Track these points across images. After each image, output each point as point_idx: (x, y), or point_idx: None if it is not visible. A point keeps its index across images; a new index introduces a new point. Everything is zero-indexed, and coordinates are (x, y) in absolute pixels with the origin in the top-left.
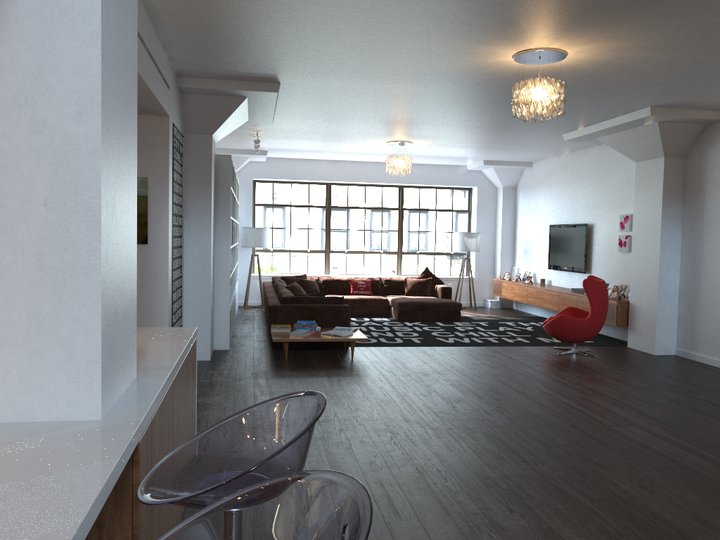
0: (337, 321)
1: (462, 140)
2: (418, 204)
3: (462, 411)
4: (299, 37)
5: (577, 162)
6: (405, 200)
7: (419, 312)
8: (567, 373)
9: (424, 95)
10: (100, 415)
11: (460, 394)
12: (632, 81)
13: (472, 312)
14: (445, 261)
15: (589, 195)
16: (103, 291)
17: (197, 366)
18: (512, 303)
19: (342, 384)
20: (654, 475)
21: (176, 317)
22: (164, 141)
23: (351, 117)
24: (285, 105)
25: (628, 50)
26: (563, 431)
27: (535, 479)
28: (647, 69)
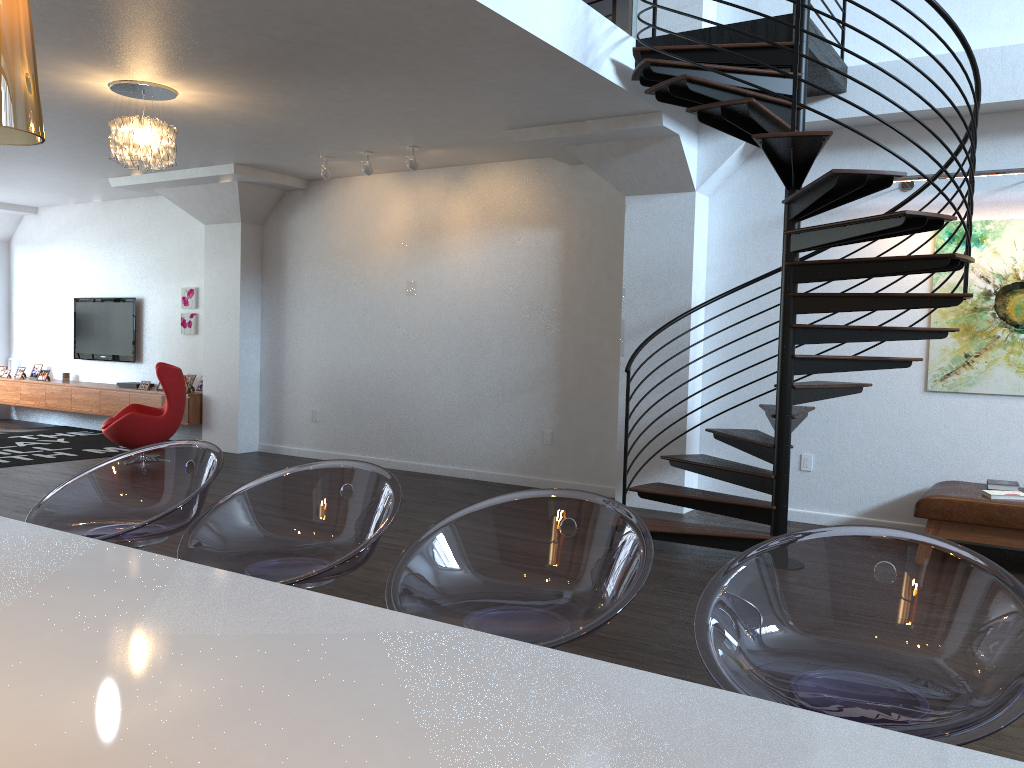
0: None
1: None
2: None
3: None
4: None
5: (115, 216)
6: None
7: None
8: None
9: None
10: None
11: None
12: (230, 135)
13: None
14: None
15: (136, 261)
16: None
17: None
18: (11, 411)
19: None
20: None
21: None
22: None
23: None
24: None
25: (244, 105)
26: None
27: None
28: (253, 127)
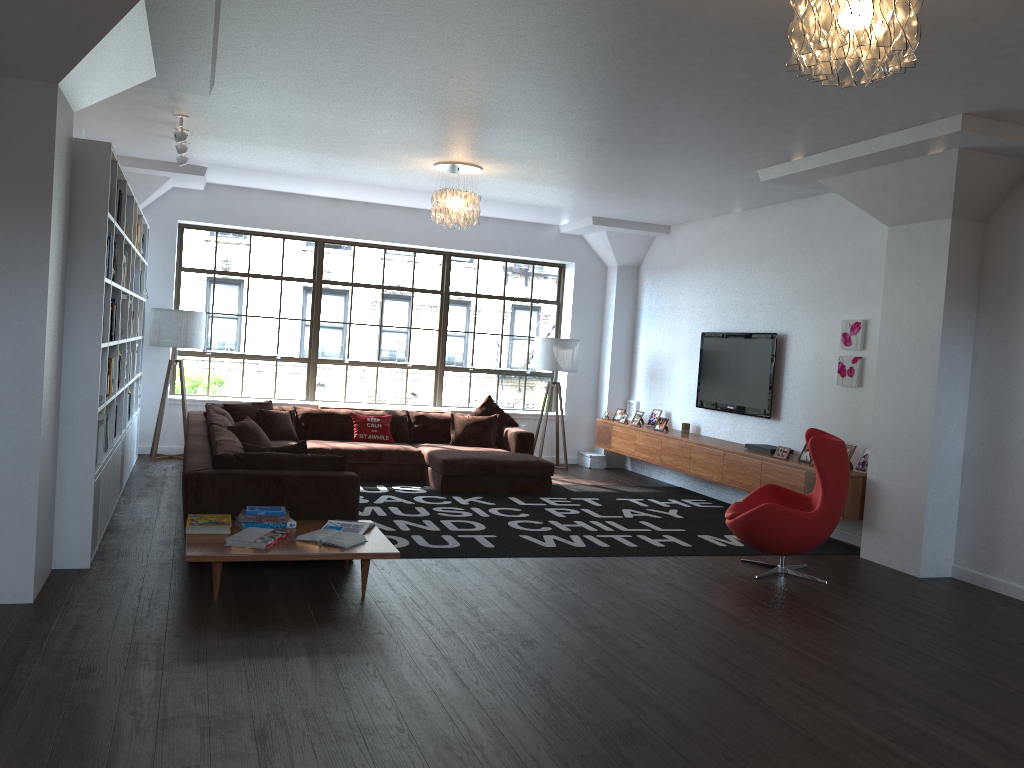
0: (331, 508)
1: (574, 171)
2: (474, 286)
3: None
4: None
5: (758, 228)
6: (453, 278)
7: (479, 478)
8: (803, 630)
9: (545, 39)
10: None
11: (624, 709)
12: (988, 39)
13: (563, 476)
14: (516, 385)
15: (780, 285)
16: None
17: None
18: (625, 460)
19: (344, 684)
20: None
21: None
22: None
23: (377, 93)
24: (238, 44)
25: None
26: None
27: None
28: None
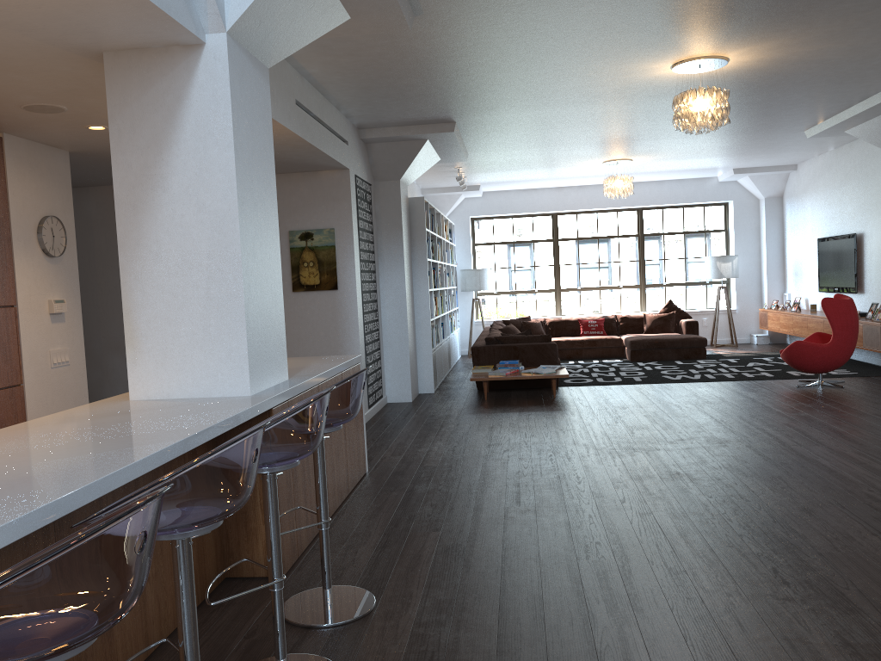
0: (543, 360)
1: (688, 151)
2: (661, 227)
3: (637, 436)
4: (451, 83)
5: (843, 160)
6: (645, 225)
7: (655, 351)
8: (790, 403)
9: (607, 113)
10: (250, 393)
11: (648, 423)
12: (831, 71)
13: (729, 349)
14: (699, 292)
15: (857, 199)
16: (246, 311)
17: (398, 407)
18: (786, 337)
19: (529, 418)
20: (795, 481)
21: (371, 358)
22: (346, 193)
23: (546, 143)
24: (472, 141)
25: (792, 46)
26: (733, 450)
27: (666, 483)
28: (835, 58)
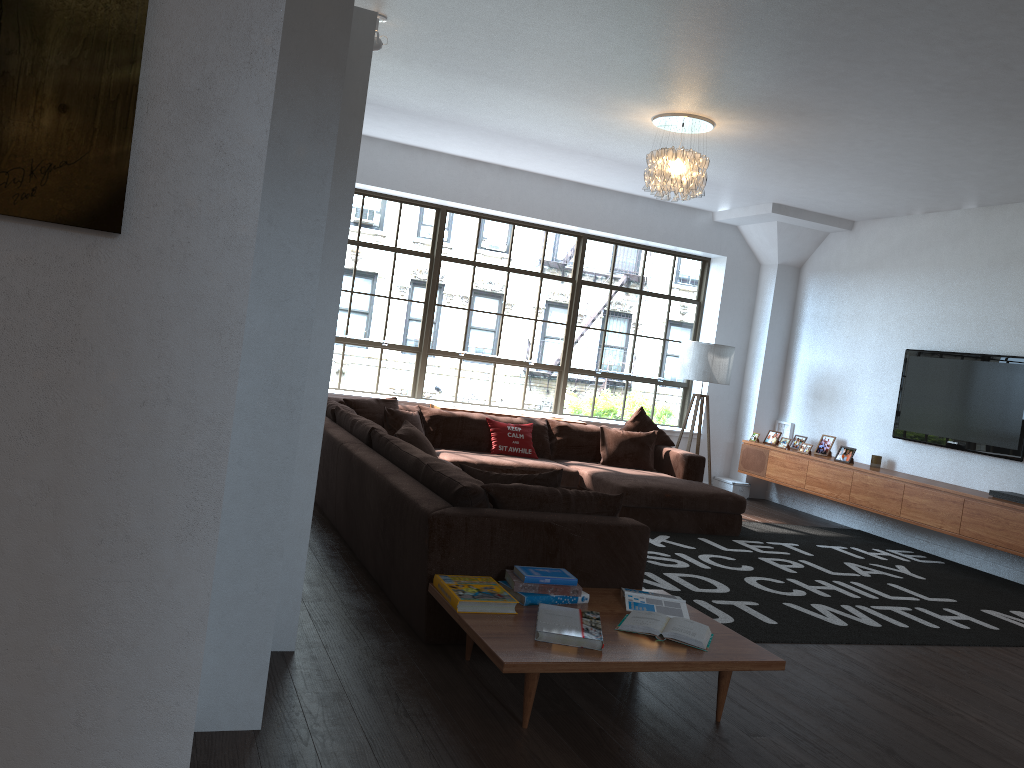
0: (614, 570)
1: (833, 137)
2: (609, 275)
3: None
4: None
5: (1006, 228)
6: (586, 265)
7: (662, 512)
8: None
9: None
10: None
11: None
12: None
13: None
14: (645, 394)
15: None
16: None
17: None
18: (769, 490)
19: None
20: None
21: None
22: None
23: None
24: None
25: None
26: None
27: None
28: None
